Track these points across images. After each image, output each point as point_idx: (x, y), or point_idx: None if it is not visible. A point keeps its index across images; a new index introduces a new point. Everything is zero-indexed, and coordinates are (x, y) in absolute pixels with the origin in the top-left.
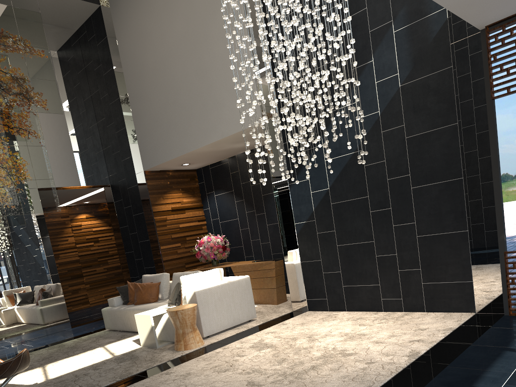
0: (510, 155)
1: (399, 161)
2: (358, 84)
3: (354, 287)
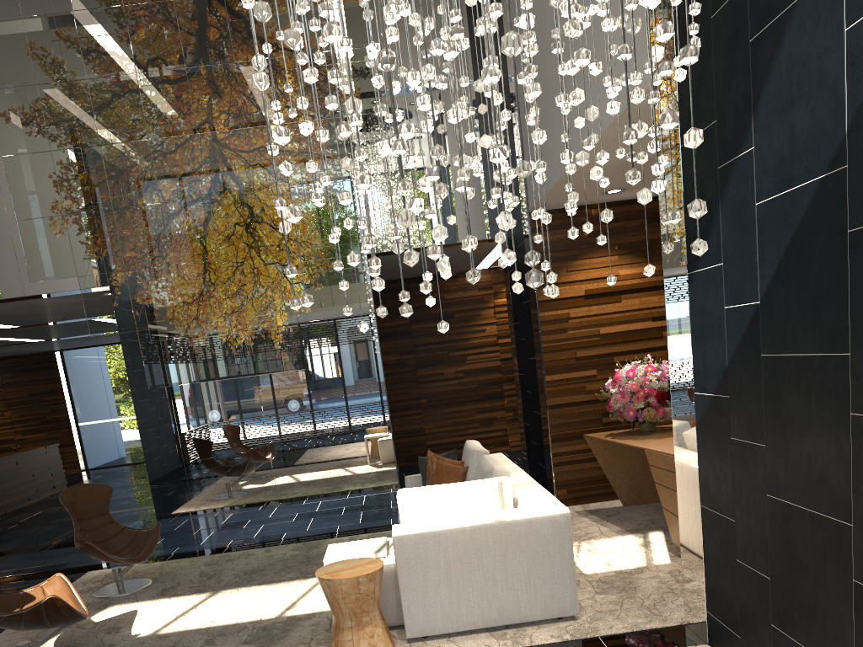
0: None
1: None
2: None
3: (794, 646)
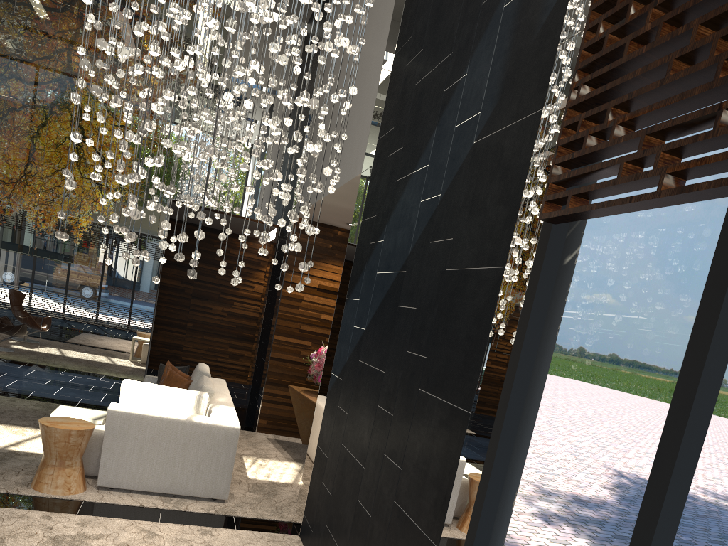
0: (540, 405)
1: (426, 319)
2: (284, 103)
3: (330, 537)
